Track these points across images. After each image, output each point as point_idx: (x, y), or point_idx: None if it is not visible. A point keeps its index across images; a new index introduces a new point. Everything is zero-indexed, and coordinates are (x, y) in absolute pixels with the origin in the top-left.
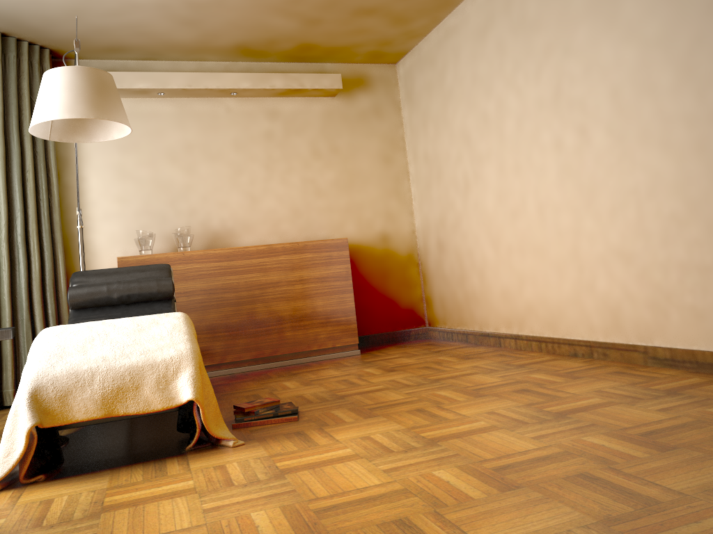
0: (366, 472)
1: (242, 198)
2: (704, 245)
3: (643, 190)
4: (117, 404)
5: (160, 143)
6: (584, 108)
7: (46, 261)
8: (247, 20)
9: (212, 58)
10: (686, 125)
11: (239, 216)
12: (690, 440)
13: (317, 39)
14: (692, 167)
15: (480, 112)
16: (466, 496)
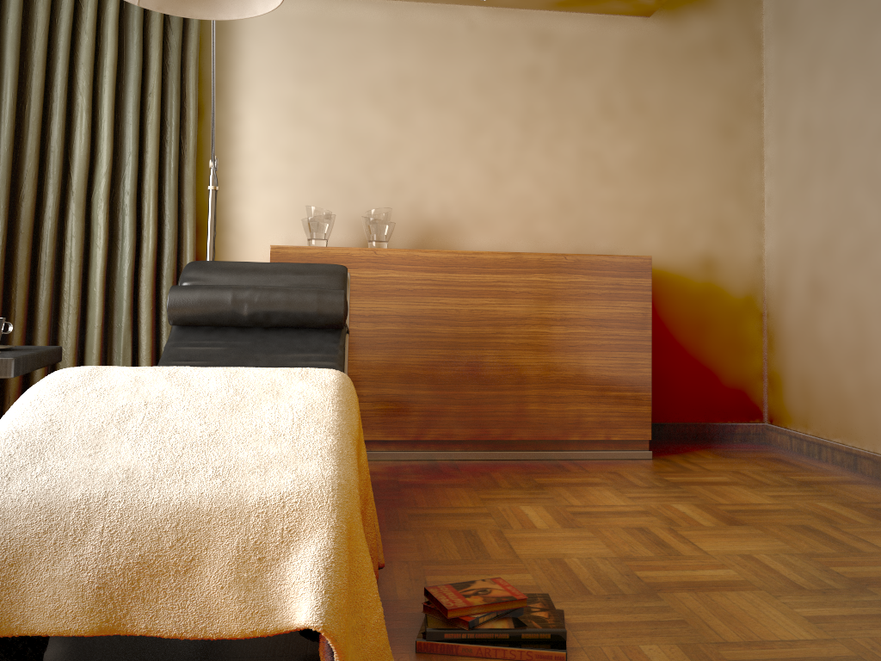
0: None
1: (479, 173)
2: None
3: None
4: (133, 604)
5: (359, 72)
6: None
7: (166, 240)
8: None
9: None
10: None
11: (471, 202)
12: None
13: None
14: None
15: None
16: None
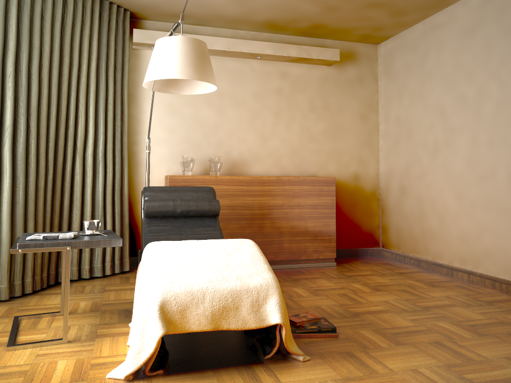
0: None
1: (256, 137)
2: None
3: None
4: (222, 320)
5: None
6: None
7: (117, 172)
8: (283, 3)
9: (244, 28)
10: None
11: (253, 150)
12: None
13: (329, 21)
14: None
15: (458, 94)
16: None
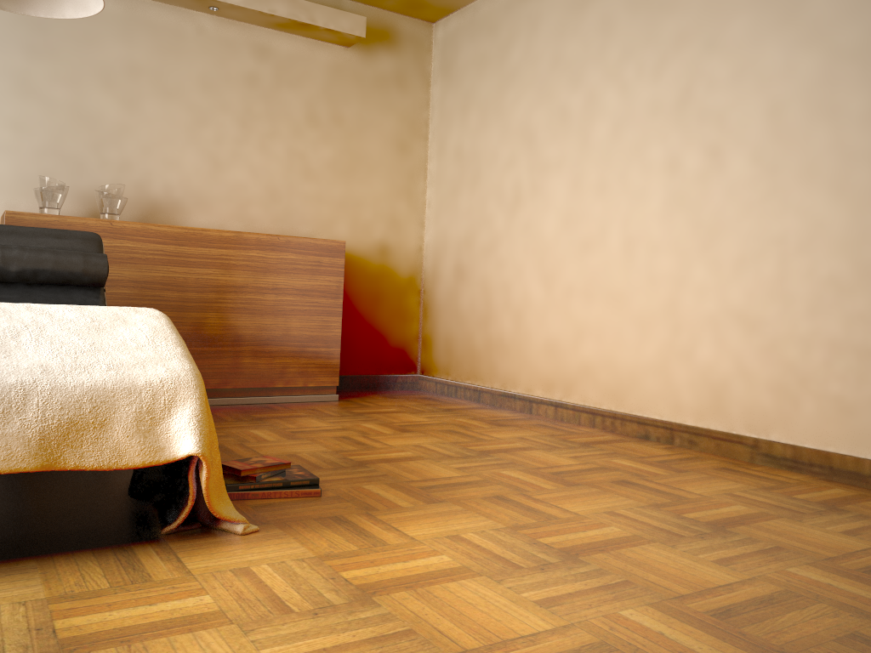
0: (510, 603)
1: (201, 160)
2: None
3: (793, 240)
4: (65, 449)
5: (91, 55)
6: (723, 123)
7: None
8: None
9: None
10: None
11: (193, 185)
12: None
13: None
14: None
15: (557, 107)
16: None
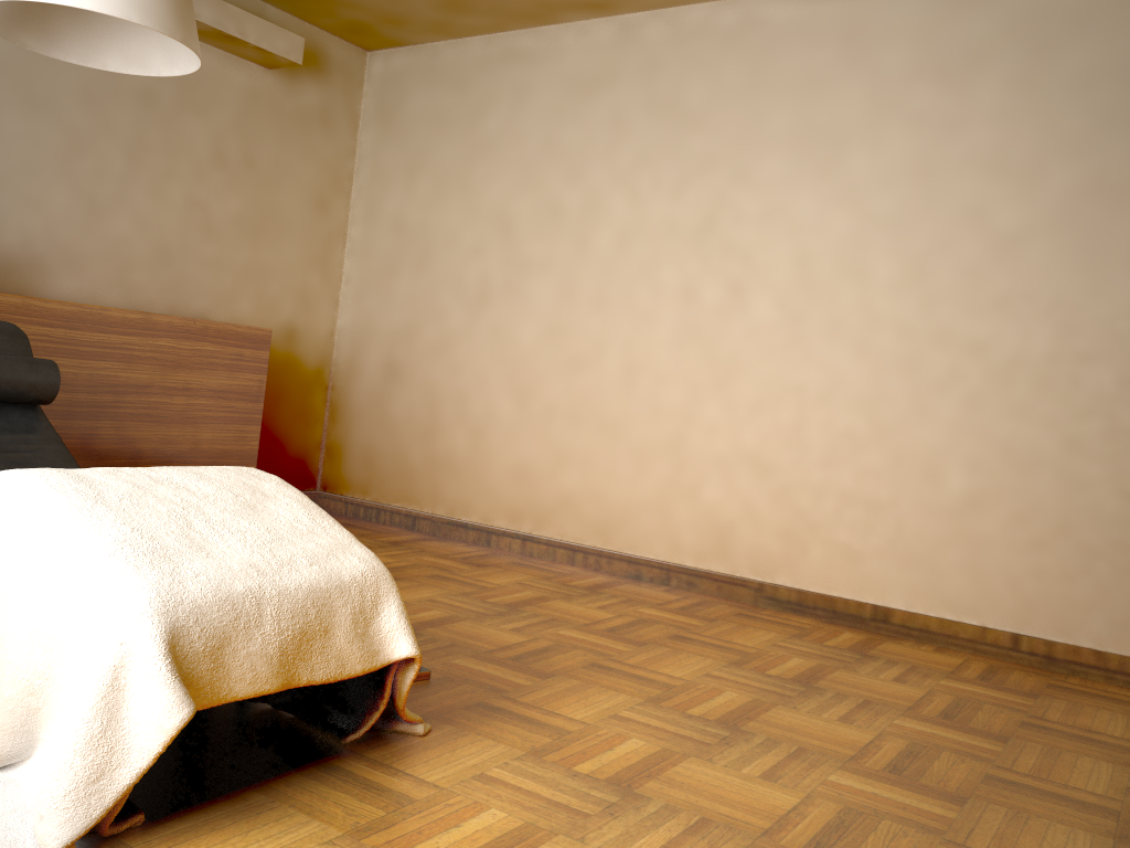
0: (744, 781)
1: (74, 202)
2: (883, 477)
3: (813, 391)
4: (299, 664)
5: None
6: (749, 261)
7: None
8: None
9: None
10: (898, 334)
11: (61, 236)
12: (999, 726)
13: None
14: (892, 384)
15: (548, 199)
16: (937, 815)
